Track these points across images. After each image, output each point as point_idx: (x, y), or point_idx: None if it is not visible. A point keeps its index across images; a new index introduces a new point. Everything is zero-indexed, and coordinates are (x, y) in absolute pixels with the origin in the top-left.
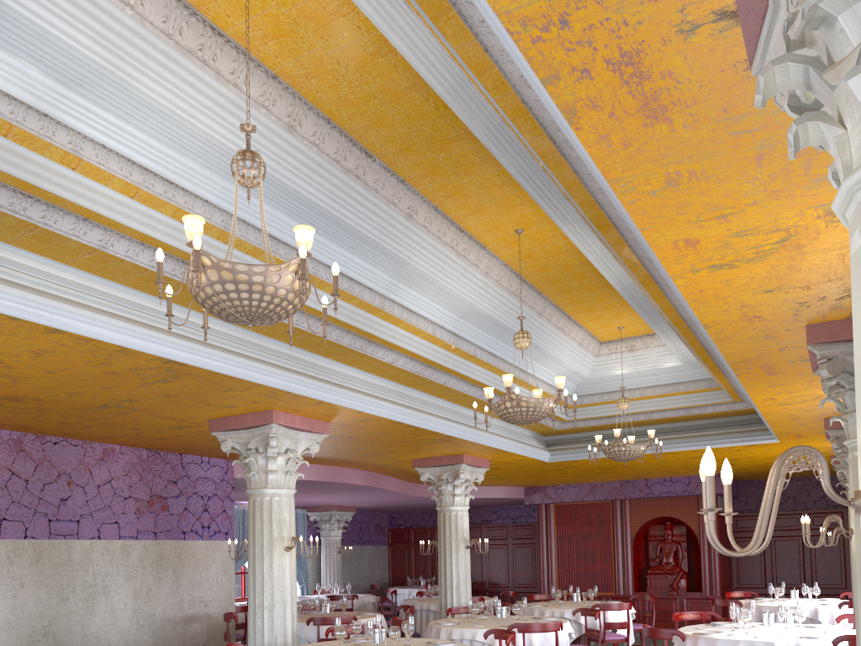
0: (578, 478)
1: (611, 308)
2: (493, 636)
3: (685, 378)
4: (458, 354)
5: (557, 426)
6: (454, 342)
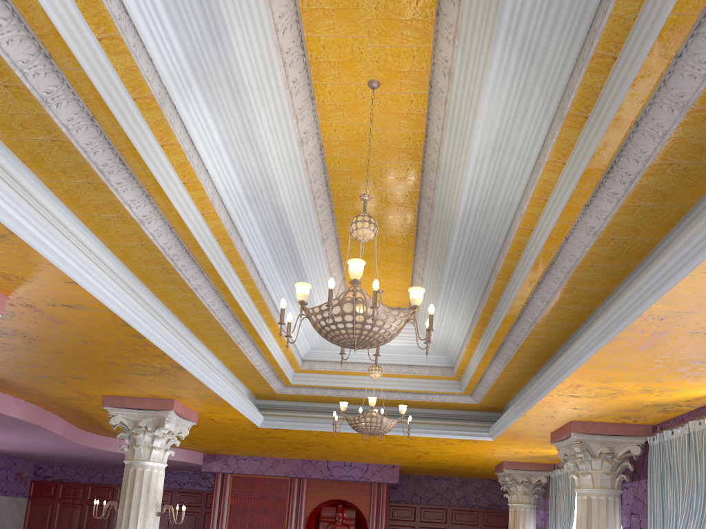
0: (268, 451)
1: (390, 261)
2: None
3: (422, 361)
4: (227, 252)
5: (279, 389)
6: (229, 230)
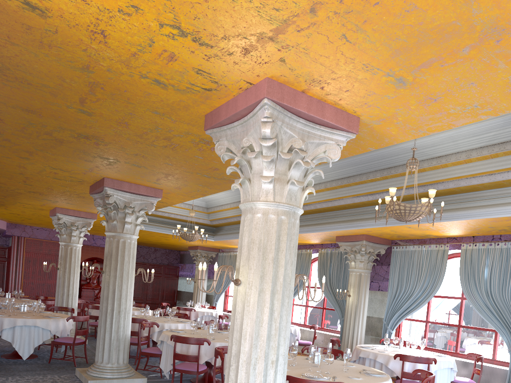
0: None
1: None
2: (184, 327)
3: (195, 203)
4: None
5: None
6: None
